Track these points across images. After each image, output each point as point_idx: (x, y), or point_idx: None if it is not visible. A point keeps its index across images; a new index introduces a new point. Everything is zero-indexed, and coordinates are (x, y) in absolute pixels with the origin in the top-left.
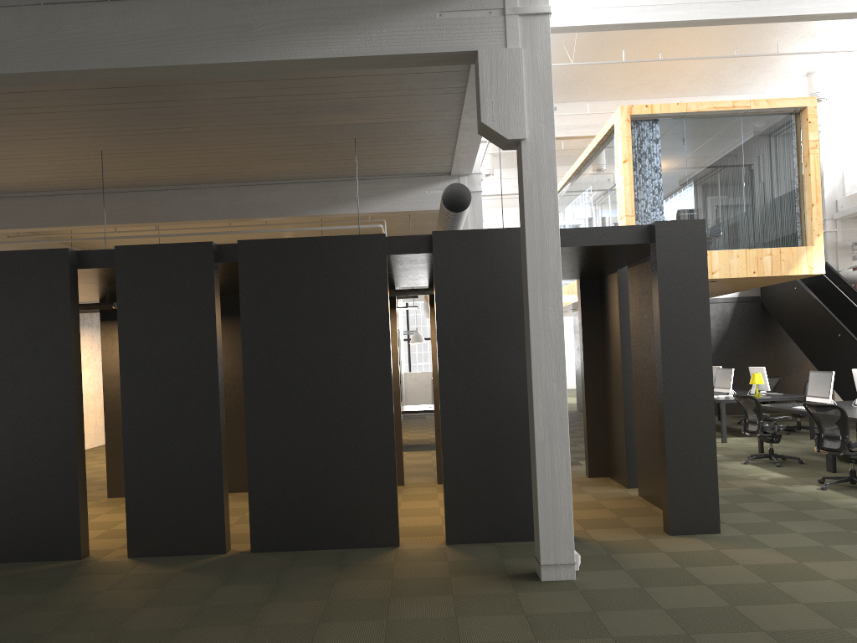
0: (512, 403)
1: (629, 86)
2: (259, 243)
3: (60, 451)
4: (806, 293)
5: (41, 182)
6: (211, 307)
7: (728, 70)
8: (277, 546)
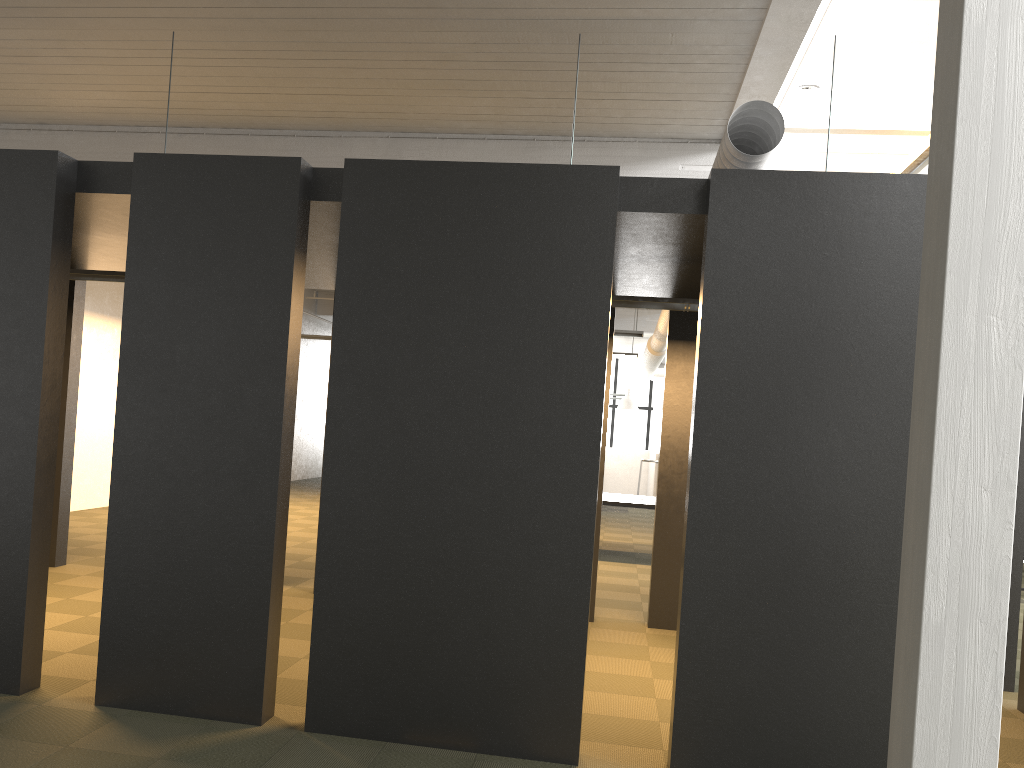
0: (835, 520)
1: None
2: (382, 166)
3: (6, 503)
4: None
5: (117, 109)
6: (285, 277)
7: None
8: (352, 727)
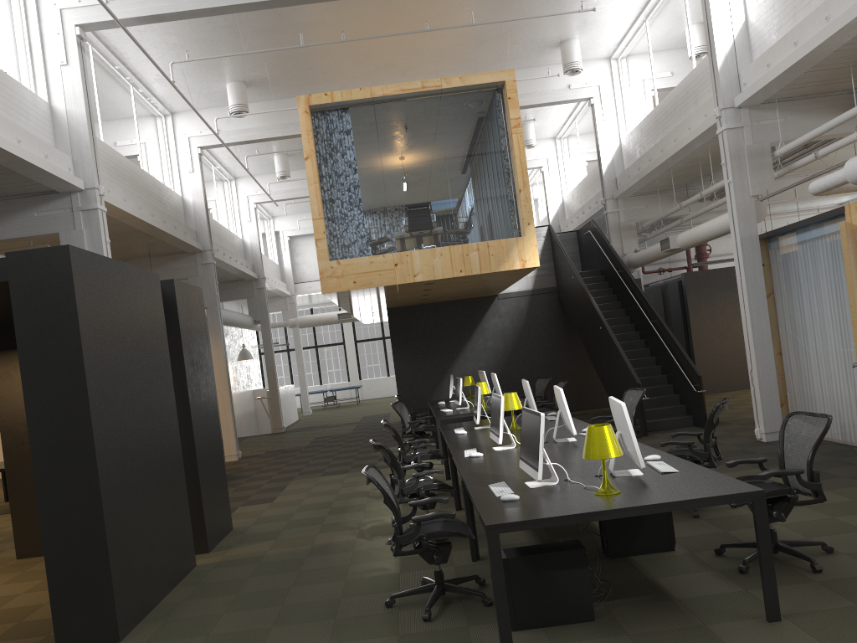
0: None
1: (370, 71)
2: None
3: None
4: (579, 282)
5: None
6: None
7: (466, 46)
8: None
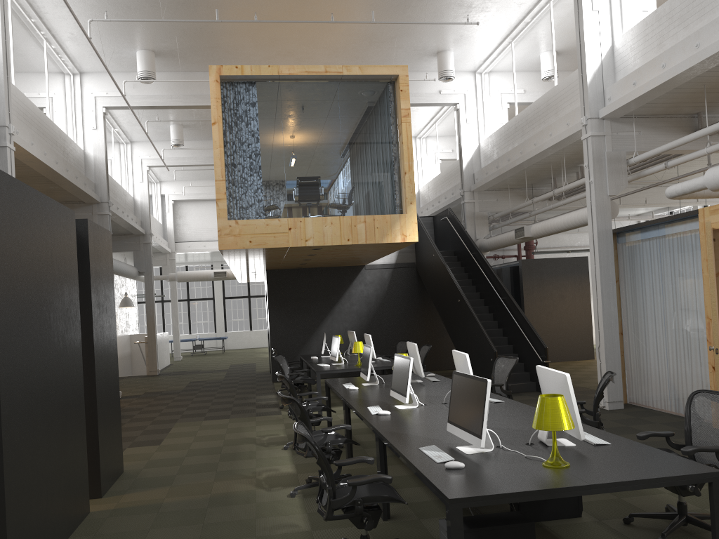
0: None
1: (271, 57)
2: None
3: None
4: (440, 260)
5: None
6: None
7: (358, 44)
8: None
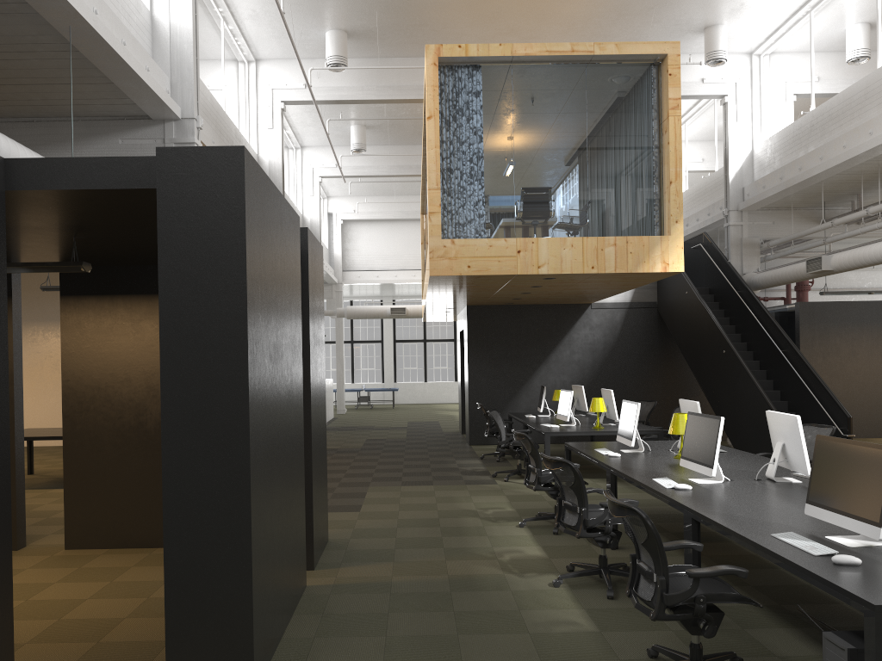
0: None
1: (488, 37)
2: None
3: None
4: (696, 299)
5: None
6: None
7: (603, 18)
8: None
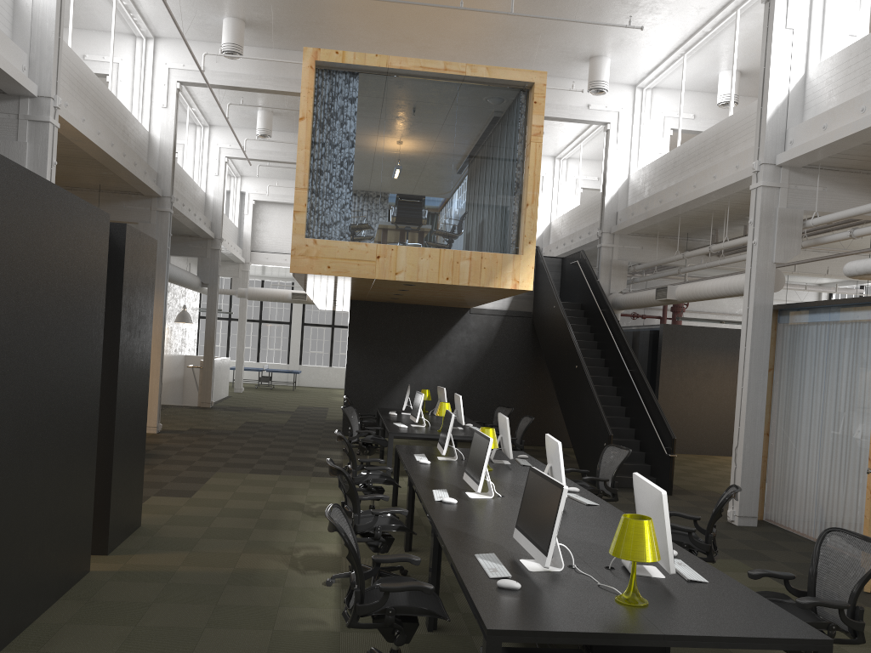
0: None
1: (385, 42)
2: None
3: None
4: (560, 314)
5: None
6: None
7: (493, 38)
8: None
